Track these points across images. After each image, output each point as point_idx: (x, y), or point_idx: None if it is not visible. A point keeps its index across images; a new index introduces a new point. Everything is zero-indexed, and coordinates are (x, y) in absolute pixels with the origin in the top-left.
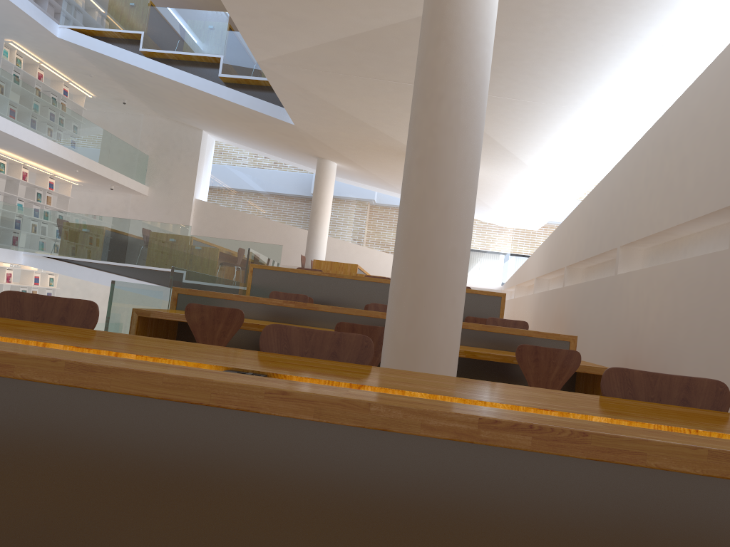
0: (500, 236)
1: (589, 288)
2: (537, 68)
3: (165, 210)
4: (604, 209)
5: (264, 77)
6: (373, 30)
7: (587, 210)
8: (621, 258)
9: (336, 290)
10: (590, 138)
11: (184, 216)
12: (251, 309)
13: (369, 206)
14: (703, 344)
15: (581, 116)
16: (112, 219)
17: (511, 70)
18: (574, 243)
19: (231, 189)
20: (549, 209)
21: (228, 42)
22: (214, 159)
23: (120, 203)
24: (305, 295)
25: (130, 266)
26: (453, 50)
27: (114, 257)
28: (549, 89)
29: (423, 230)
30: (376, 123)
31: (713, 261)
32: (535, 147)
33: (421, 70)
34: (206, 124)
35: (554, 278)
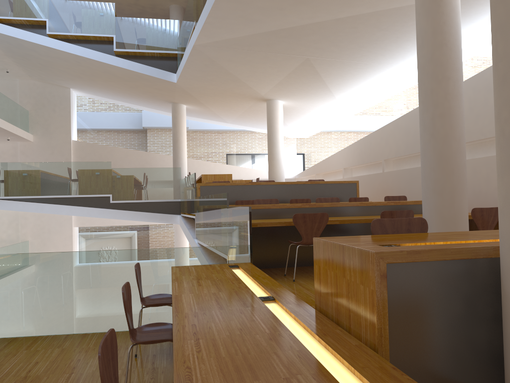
0: (289, 143)
1: (416, 171)
2: (389, 44)
3: (50, 151)
4: None
5: (149, 50)
6: (300, 26)
7: (403, 125)
8: None
9: (257, 193)
10: (390, 81)
11: (66, 154)
12: (282, 212)
13: (201, 132)
14: None
15: (394, 70)
16: (46, 164)
17: (372, 46)
18: (391, 146)
19: (98, 130)
20: (344, 124)
21: (117, 25)
22: (80, 109)
23: (9, 149)
24: (276, 199)
25: (68, 196)
26: (451, 51)
27: (53, 192)
28: (387, 56)
29: (450, 153)
30: (248, 79)
31: None
32: (351, 88)
33: (431, 62)
34: (80, 84)
35: (358, 167)
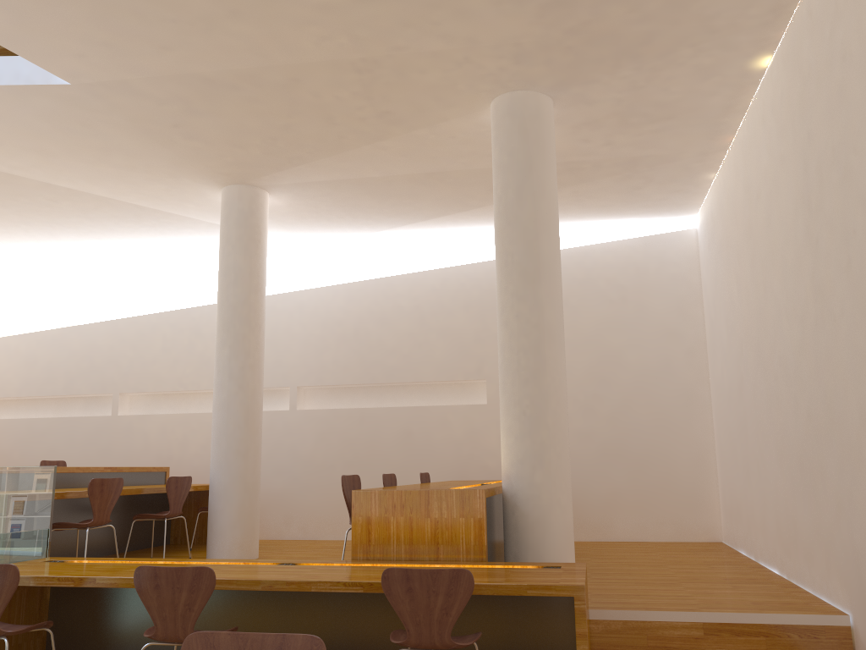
0: None
1: (45, 424)
2: (68, 234)
3: None
4: (73, 357)
5: None
6: None
7: (22, 349)
8: (120, 402)
9: None
10: None
11: None
12: None
13: None
14: (270, 461)
15: (25, 262)
16: None
17: (41, 228)
18: None
19: None
20: None
21: None
22: None
23: None
24: None
25: None
26: (263, 298)
27: None
28: (44, 244)
29: (257, 410)
30: None
31: (273, 415)
32: None
33: (246, 305)
34: None
35: None
